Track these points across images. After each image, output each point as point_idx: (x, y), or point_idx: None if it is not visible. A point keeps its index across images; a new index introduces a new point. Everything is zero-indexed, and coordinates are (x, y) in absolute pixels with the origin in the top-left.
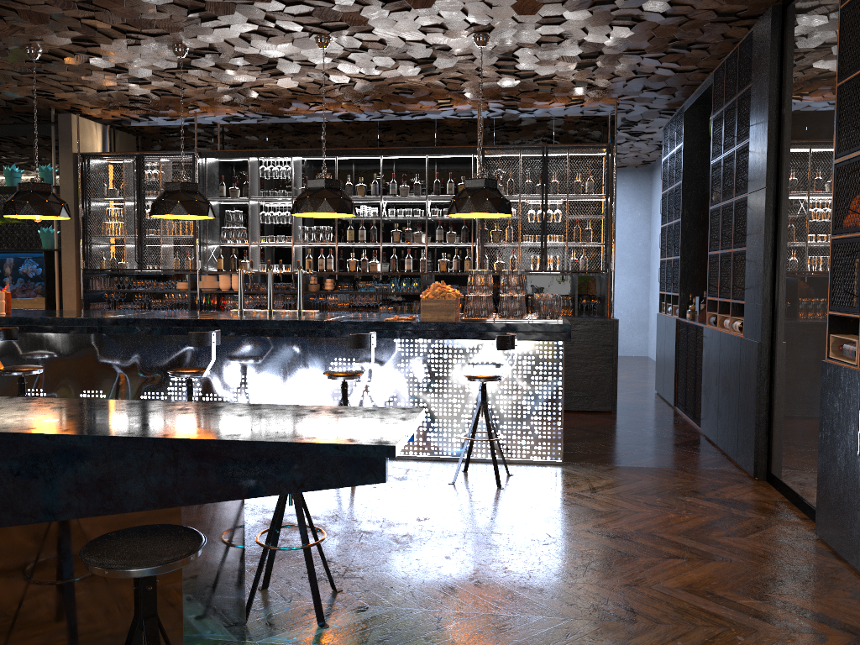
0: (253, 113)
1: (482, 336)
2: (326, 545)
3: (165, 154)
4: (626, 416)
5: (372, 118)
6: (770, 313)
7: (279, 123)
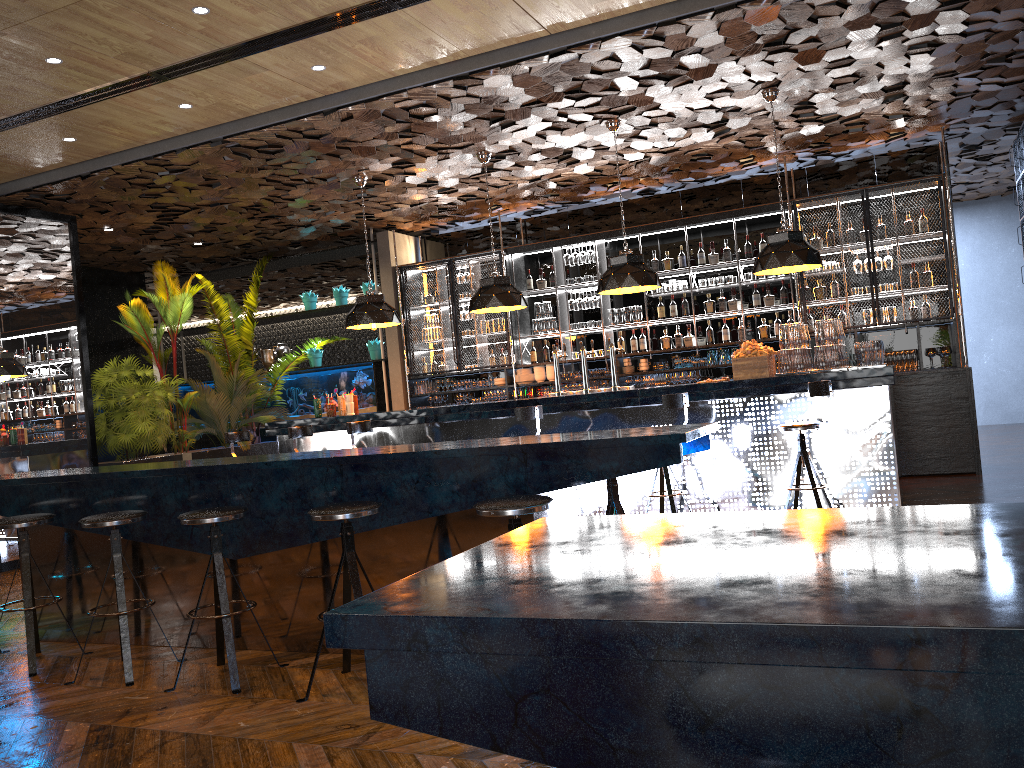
0: (552, 204)
1: (798, 388)
2: None
3: (474, 256)
4: (994, 475)
5: (673, 189)
6: None
7: (579, 210)
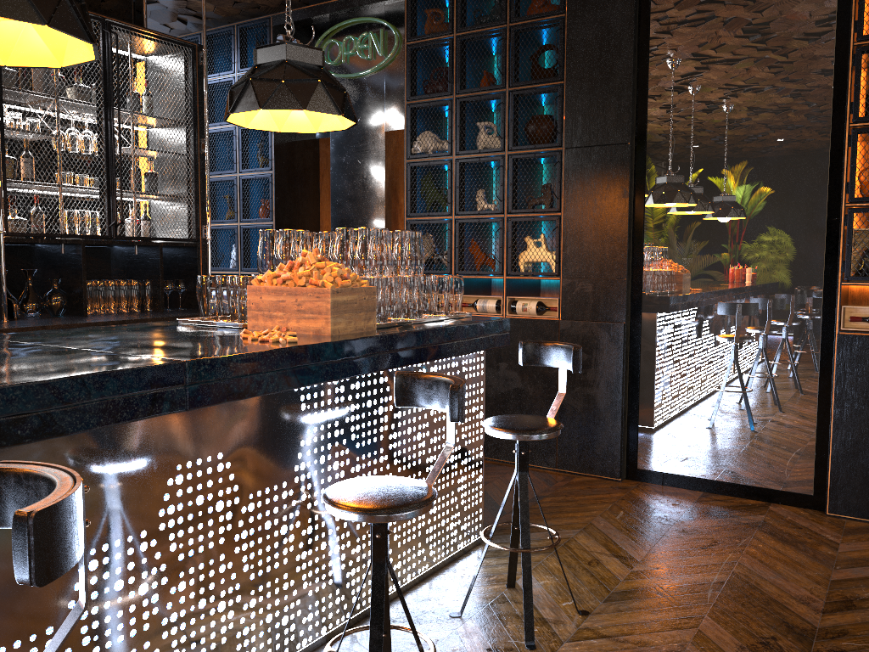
0: None
1: (435, 353)
2: None
3: None
4: None
5: None
6: (629, 289)
7: None
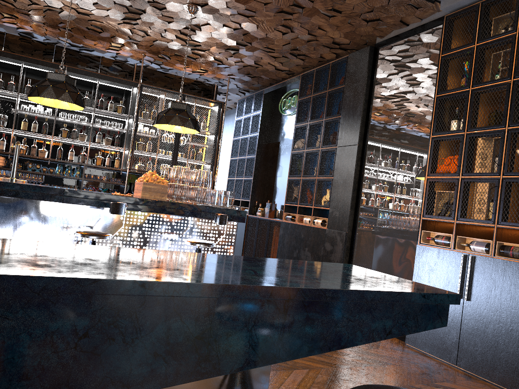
0: None
1: (188, 214)
2: None
3: None
4: None
5: (47, 42)
6: (353, 216)
7: None
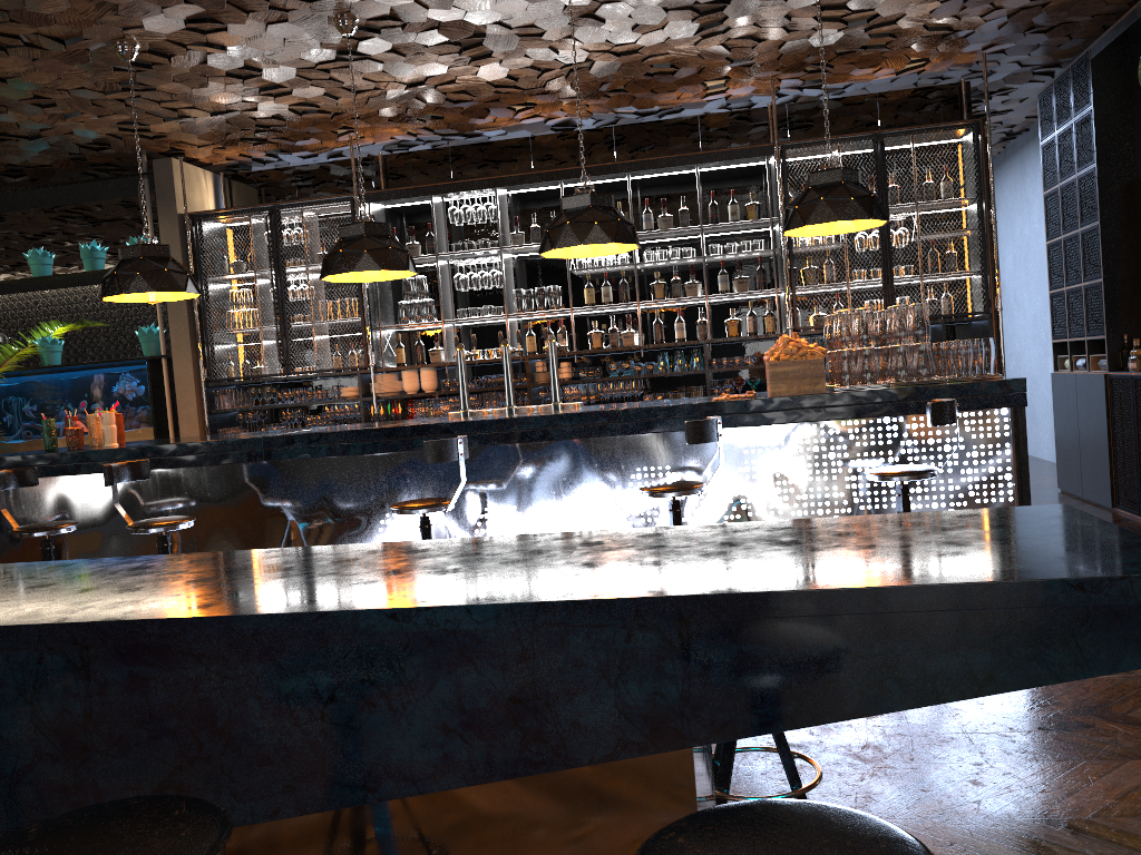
0: (430, 133)
1: (878, 411)
2: (742, 774)
3: (311, 203)
4: None
5: (600, 126)
6: None
7: (467, 145)
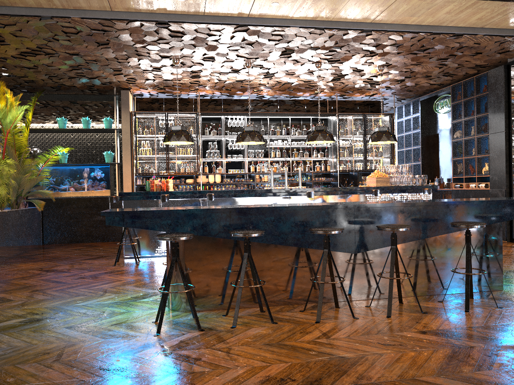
0: (219, 94)
1: (404, 191)
2: None
3: (181, 113)
4: None
5: (270, 98)
6: (508, 178)
7: (228, 99)
